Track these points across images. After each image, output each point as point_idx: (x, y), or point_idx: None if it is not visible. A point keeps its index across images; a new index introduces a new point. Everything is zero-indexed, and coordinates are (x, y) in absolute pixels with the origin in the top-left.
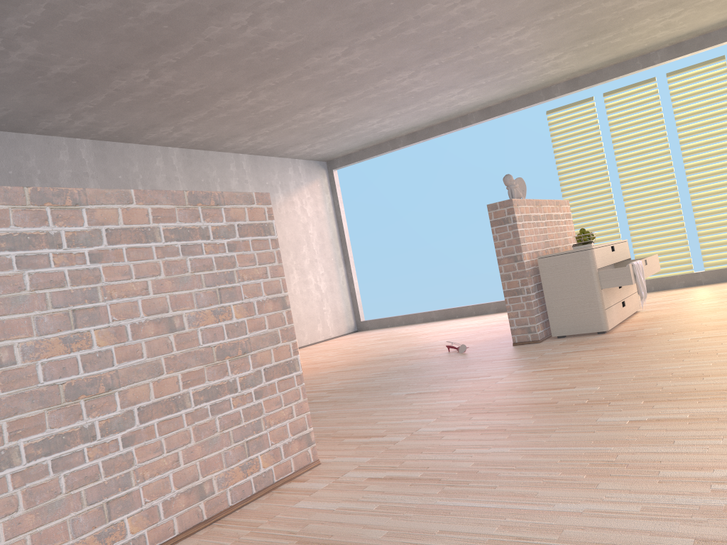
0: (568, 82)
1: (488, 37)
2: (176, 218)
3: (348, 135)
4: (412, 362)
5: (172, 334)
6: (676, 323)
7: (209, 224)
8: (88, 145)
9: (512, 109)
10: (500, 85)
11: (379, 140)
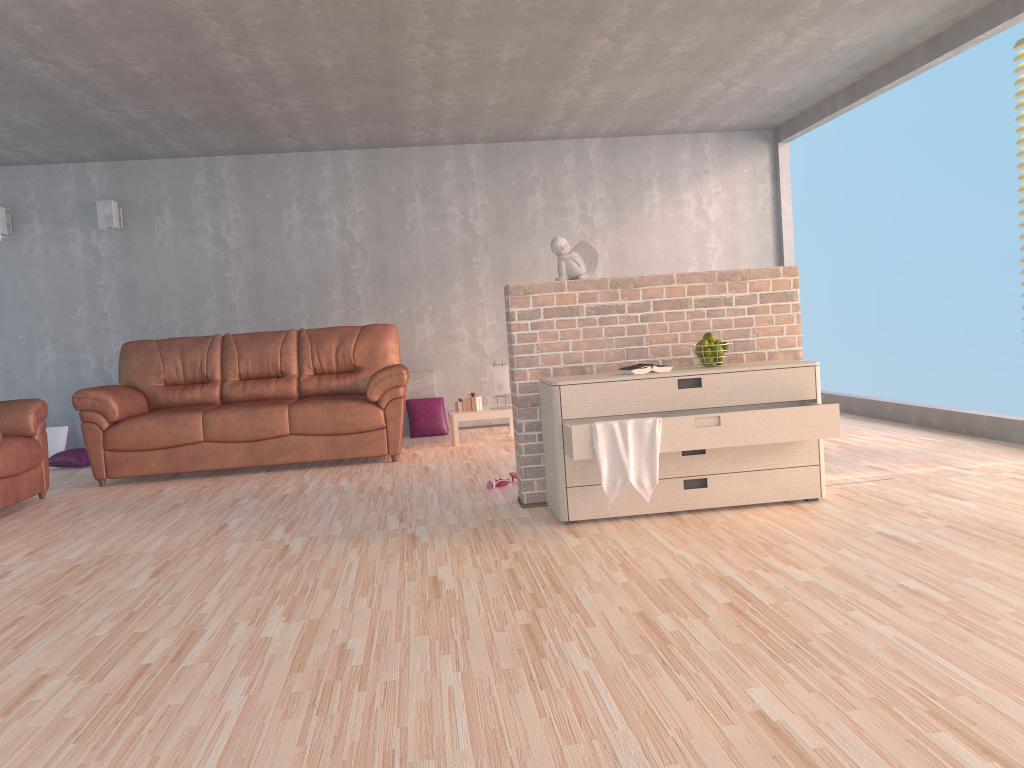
0: None
1: None
2: None
3: (718, 104)
4: (442, 484)
5: None
6: (611, 546)
7: None
8: (356, 157)
9: (966, 39)
10: (860, 12)
11: (806, 100)
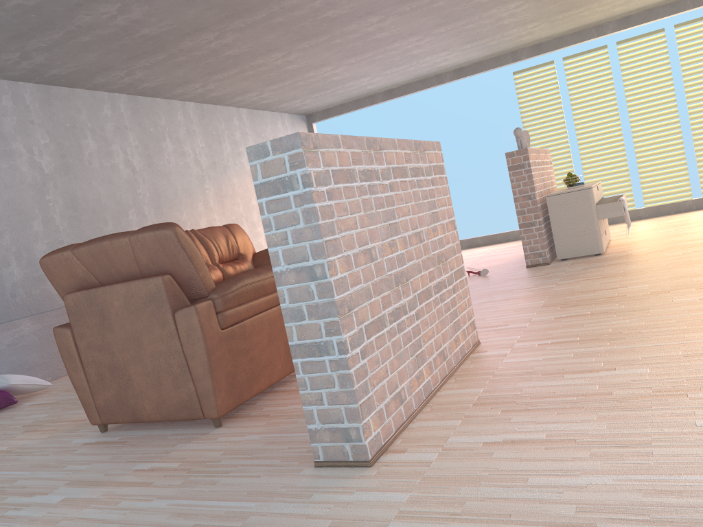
0: (532, 47)
1: (492, 10)
2: (412, 160)
3: (337, 92)
4: None
5: (421, 244)
6: (656, 245)
7: (423, 165)
8: (124, 100)
9: (483, 70)
10: (480, 49)
11: (359, 96)
